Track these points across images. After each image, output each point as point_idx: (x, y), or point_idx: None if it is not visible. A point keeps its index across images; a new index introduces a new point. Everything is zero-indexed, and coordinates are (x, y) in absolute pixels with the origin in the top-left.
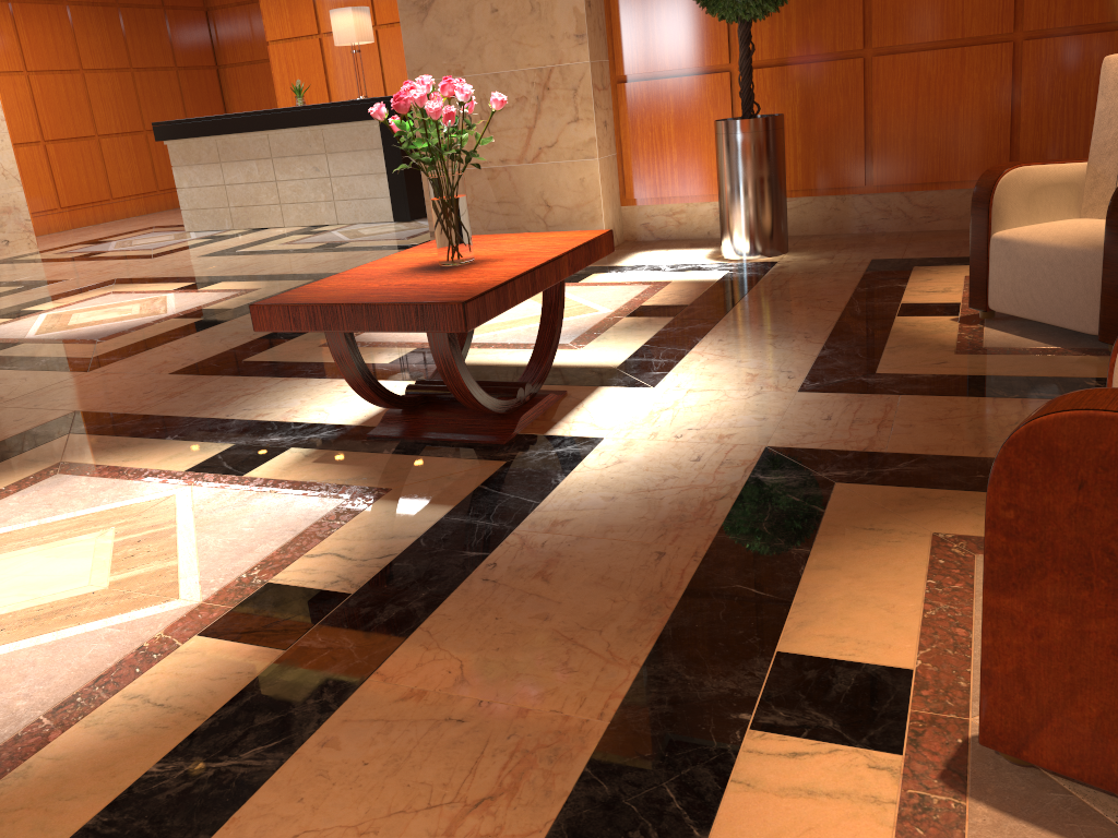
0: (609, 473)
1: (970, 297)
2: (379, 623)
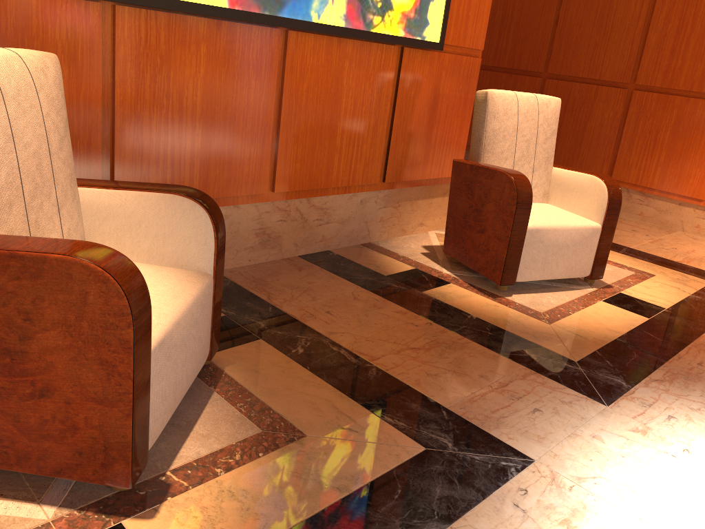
0: None
1: (134, 469)
2: None
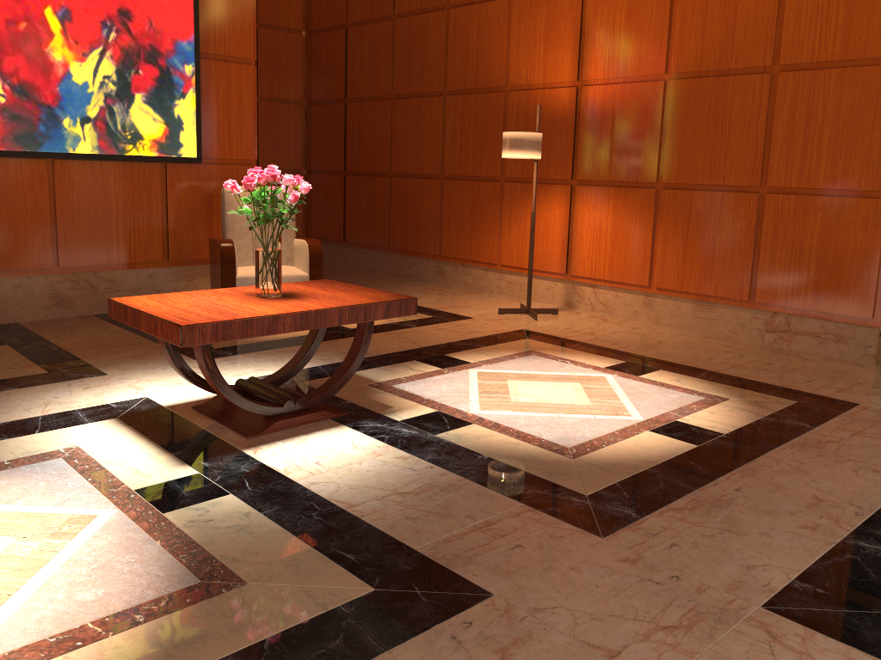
0: (273, 367)
1: None
2: (412, 353)
